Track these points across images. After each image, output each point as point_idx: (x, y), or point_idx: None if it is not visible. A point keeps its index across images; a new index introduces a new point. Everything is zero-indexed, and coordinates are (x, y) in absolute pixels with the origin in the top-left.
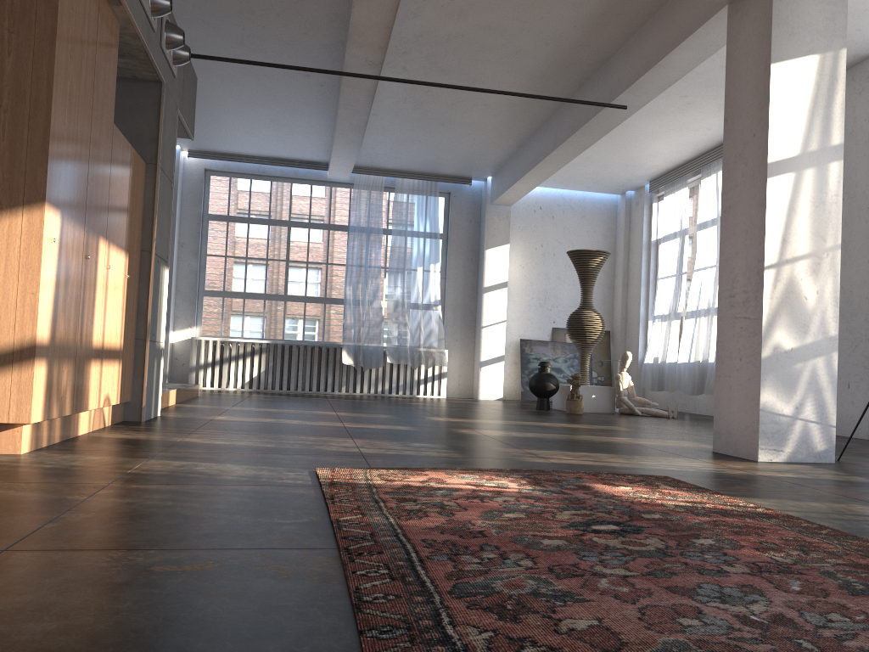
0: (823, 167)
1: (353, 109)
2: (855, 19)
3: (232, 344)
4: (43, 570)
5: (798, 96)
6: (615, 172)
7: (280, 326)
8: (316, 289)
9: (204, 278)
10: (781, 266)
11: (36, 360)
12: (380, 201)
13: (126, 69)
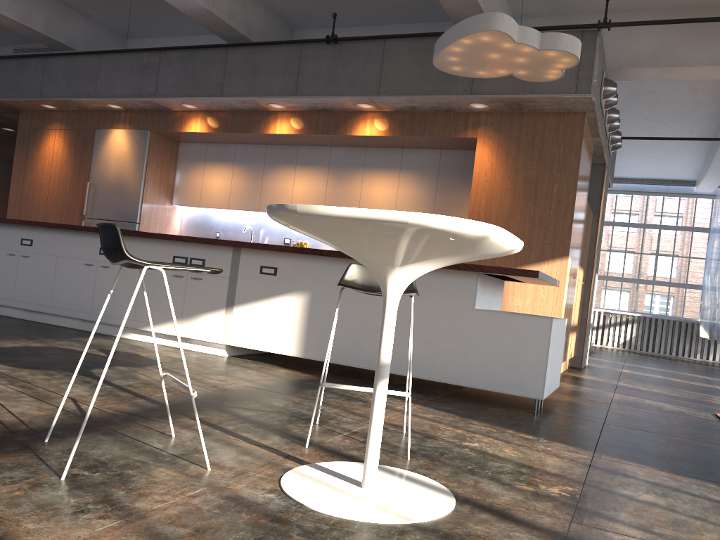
0: None
1: None
2: None
3: (611, 314)
4: (628, 433)
5: None
6: None
7: (648, 303)
8: (678, 277)
9: None
10: None
11: None
12: None
13: None
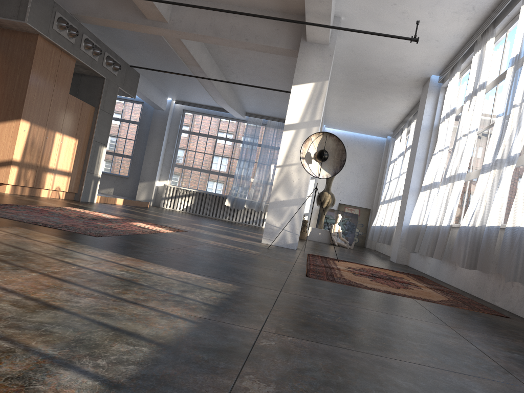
0: (309, 128)
1: (210, 89)
2: (401, 62)
3: (181, 189)
4: None
5: (302, 99)
6: (370, 126)
7: (205, 184)
8: (223, 169)
9: (175, 159)
10: (284, 167)
11: (12, 165)
12: (258, 130)
13: (91, 73)
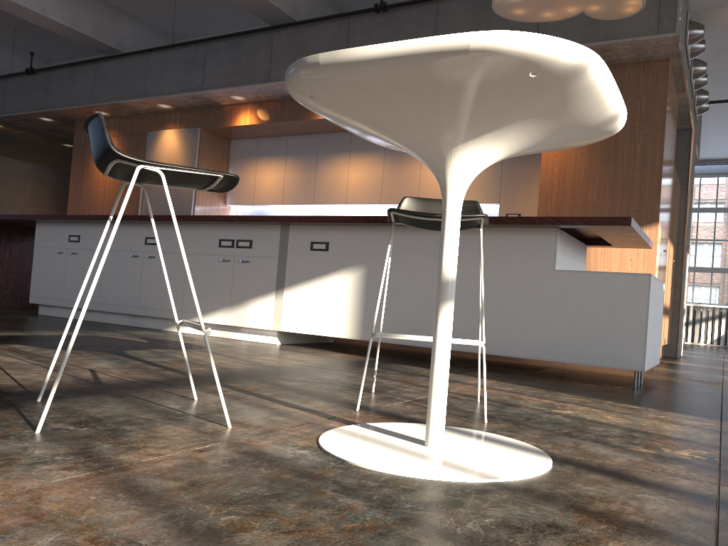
0: None
1: None
2: None
3: (702, 308)
4: None
5: None
6: None
7: None
8: None
9: None
10: None
11: None
12: None
13: None
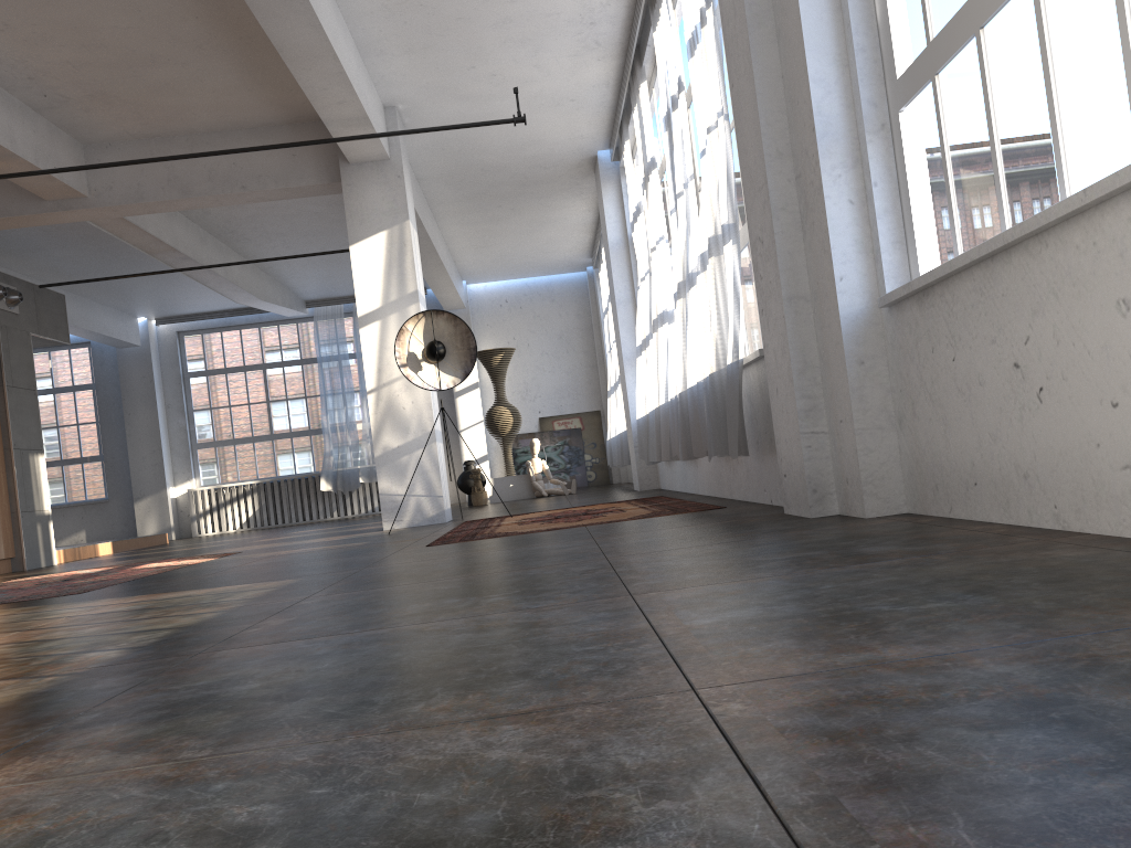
0: (404, 311)
1: (215, 282)
2: (536, 145)
3: (224, 489)
4: None
5: (375, 264)
6: (547, 258)
7: (270, 464)
8: (297, 424)
9: (194, 433)
10: (380, 389)
11: None
12: (342, 328)
13: None
